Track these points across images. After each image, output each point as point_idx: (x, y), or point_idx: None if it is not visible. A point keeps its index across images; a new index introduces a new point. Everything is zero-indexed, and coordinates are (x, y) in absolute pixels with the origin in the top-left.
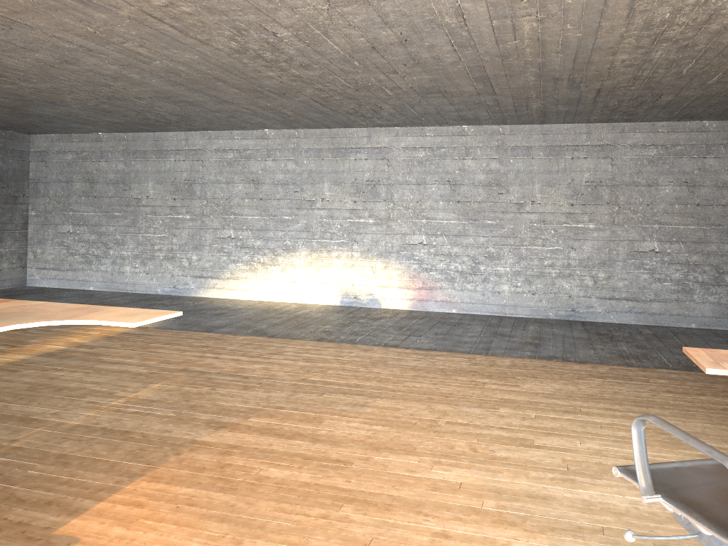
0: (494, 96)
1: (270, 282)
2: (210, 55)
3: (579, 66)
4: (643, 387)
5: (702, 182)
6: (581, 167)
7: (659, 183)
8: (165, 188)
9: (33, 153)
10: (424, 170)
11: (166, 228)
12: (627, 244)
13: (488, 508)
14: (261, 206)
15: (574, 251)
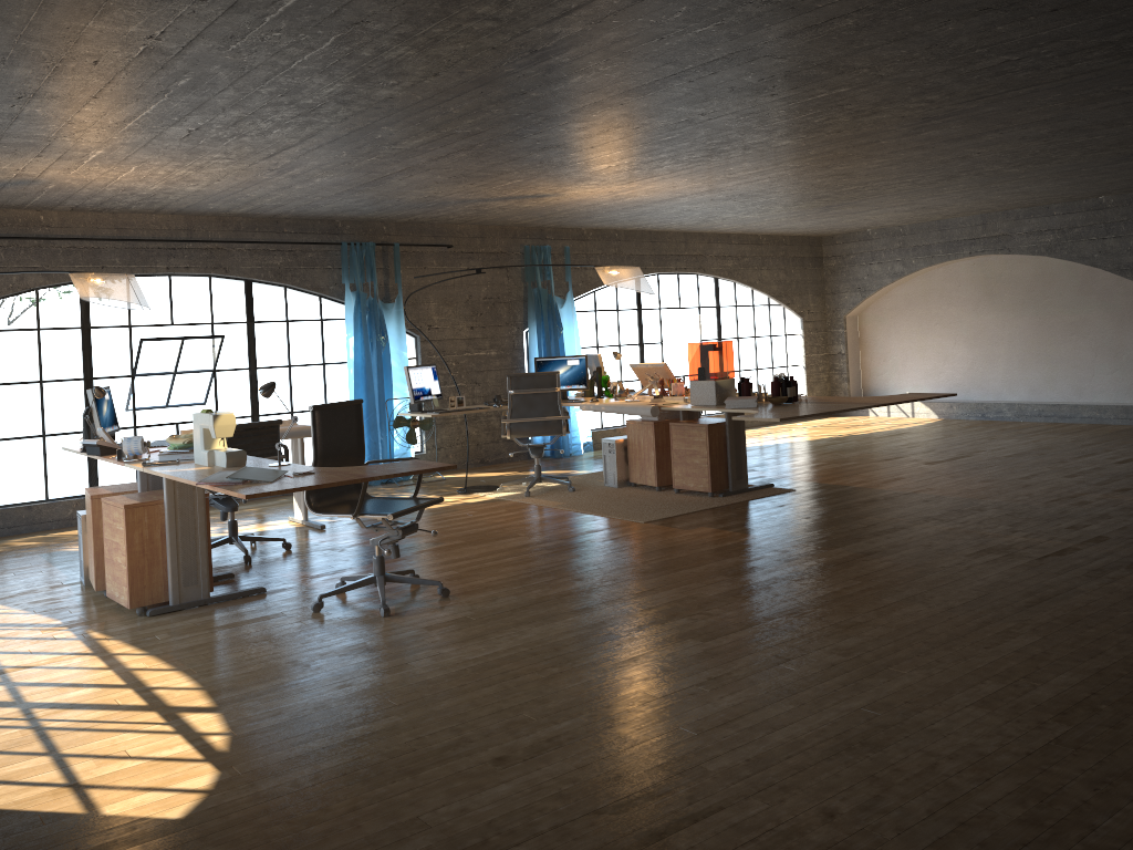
0: None
1: None
2: None
3: None
4: (909, 838)
5: None
6: None
7: None
8: None
9: None
10: None
11: None
12: None
13: (590, 594)
14: None
15: None
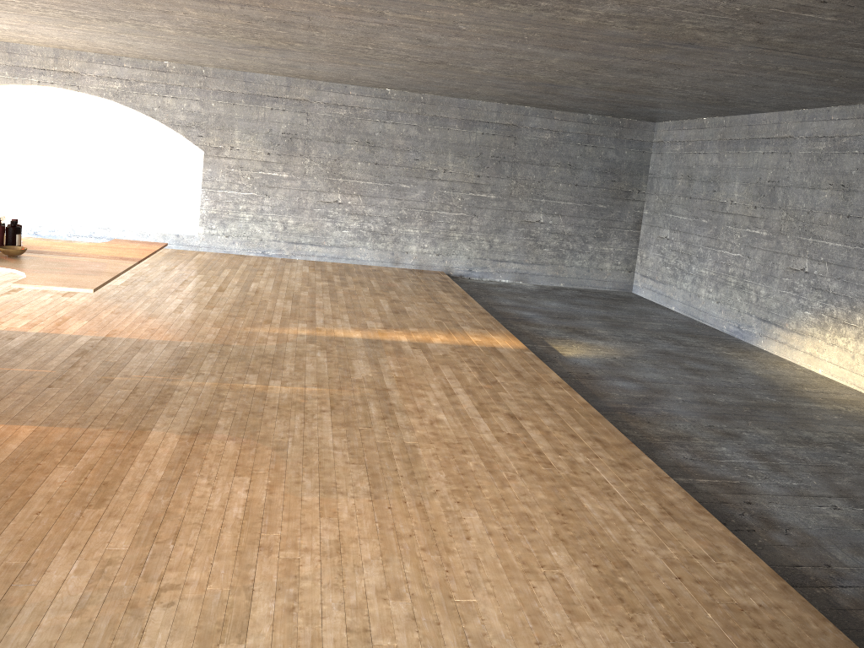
0: None
1: (839, 351)
2: (463, 10)
3: None
4: None
5: None
6: None
7: None
8: (748, 192)
9: (654, 144)
10: None
11: (742, 246)
12: None
13: None
14: (846, 228)
15: None
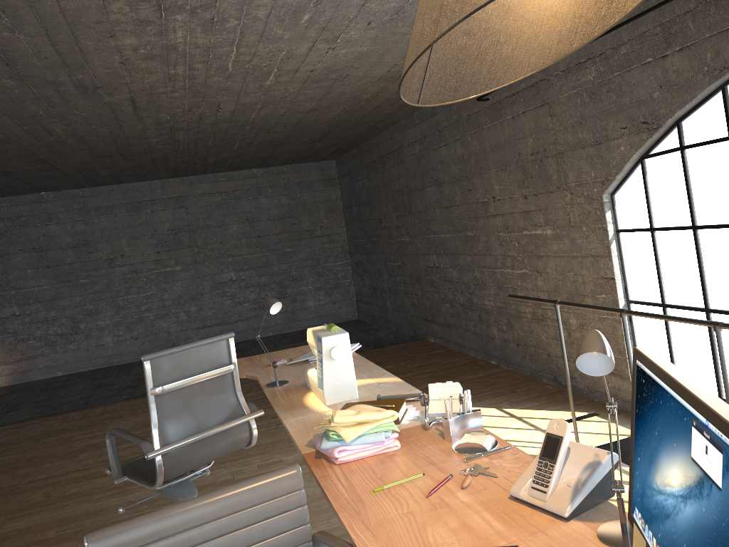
0: (59, 170)
1: None
2: None
3: (123, 147)
4: None
5: (259, 218)
6: (162, 218)
7: (227, 223)
8: None
9: None
10: (6, 241)
11: None
12: (210, 278)
13: (49, 536)
14: None
15: (167, 292)
